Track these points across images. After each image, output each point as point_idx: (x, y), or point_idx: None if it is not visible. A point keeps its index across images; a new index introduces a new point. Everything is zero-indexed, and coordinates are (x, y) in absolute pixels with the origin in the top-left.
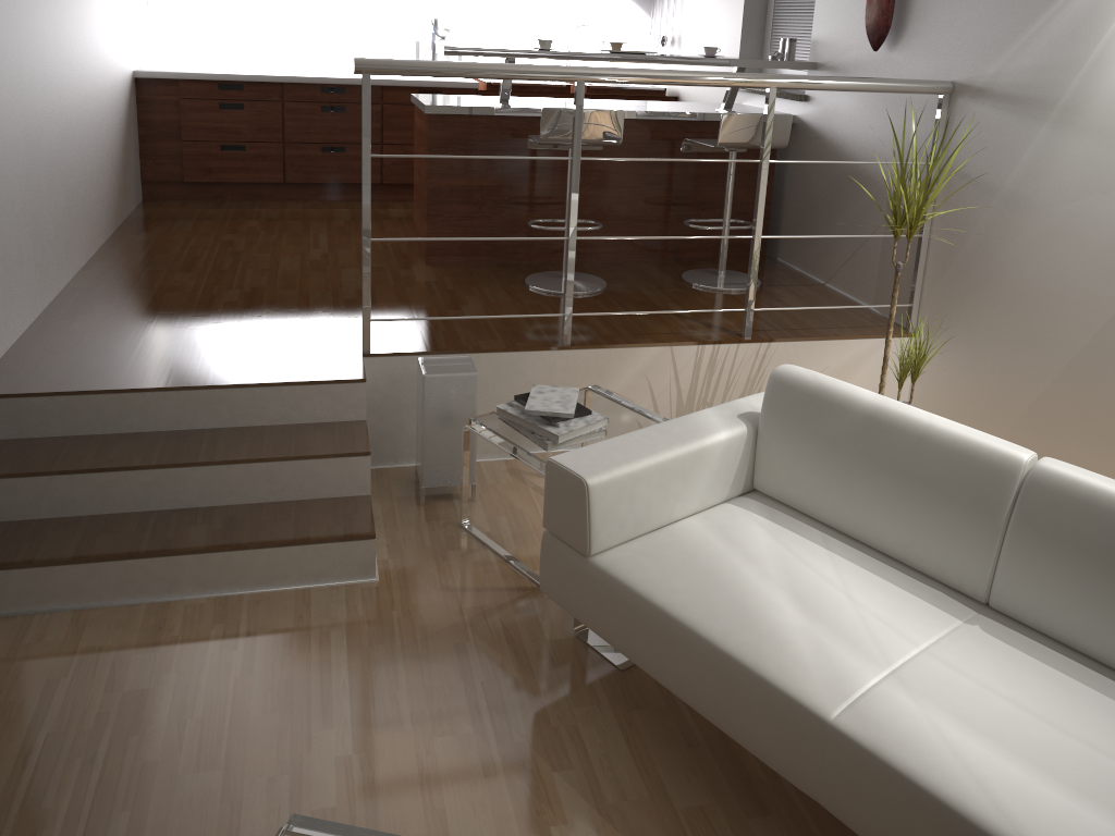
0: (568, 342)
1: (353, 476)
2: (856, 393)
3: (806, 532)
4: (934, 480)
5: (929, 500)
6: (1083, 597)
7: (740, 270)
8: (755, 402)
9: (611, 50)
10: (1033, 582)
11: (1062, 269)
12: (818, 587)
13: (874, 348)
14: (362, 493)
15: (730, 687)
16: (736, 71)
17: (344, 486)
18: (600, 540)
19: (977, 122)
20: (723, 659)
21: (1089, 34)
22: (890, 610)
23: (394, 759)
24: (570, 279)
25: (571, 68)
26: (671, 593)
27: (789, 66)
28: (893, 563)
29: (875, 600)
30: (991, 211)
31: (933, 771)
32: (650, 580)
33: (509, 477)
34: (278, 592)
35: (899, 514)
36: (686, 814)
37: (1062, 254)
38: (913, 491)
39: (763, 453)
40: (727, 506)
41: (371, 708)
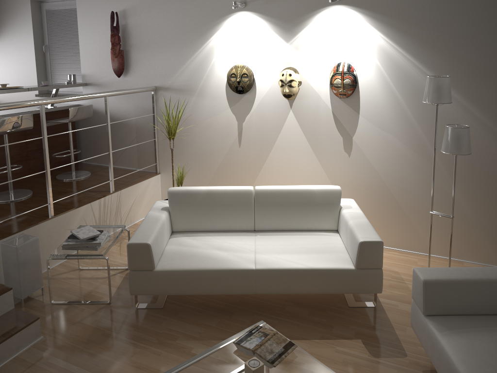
0: (53, 214)
1: (6, 302)
2: (199, 188)
3: (200, 235)
4: (232, 203)
5: (232, 209)
6: (277, 216)
7: (75, 170)
8: (159, 204)
9: (4, 88)
10: (265, 218)
11: (210, 139)
12: (220, 244)
13: (150, 182)
14: (10, 309)
15: (222, 278)
16: (56, 90)
17: (2, 309)
18: (156, 262)
19: (168, 98)
20: (218, 272)
21: (202, 69)
22: (239, 241)
23: (126, 371)
24: (50, 187)
25: (38, 100)
26: (189, 265)
27: (78, 85)
28: (227, 232)
29: (234, 241)
30: (180, 126)
31: (282, 265)
32: (179, 265)
33: (47, 280)
34: (3, 366)
35: (225, 217)
36: (218, 325)
37: (209, 134)
38: (227, 209)
39: (174, 218)
40: (172, 239)
41: (98, 367)
